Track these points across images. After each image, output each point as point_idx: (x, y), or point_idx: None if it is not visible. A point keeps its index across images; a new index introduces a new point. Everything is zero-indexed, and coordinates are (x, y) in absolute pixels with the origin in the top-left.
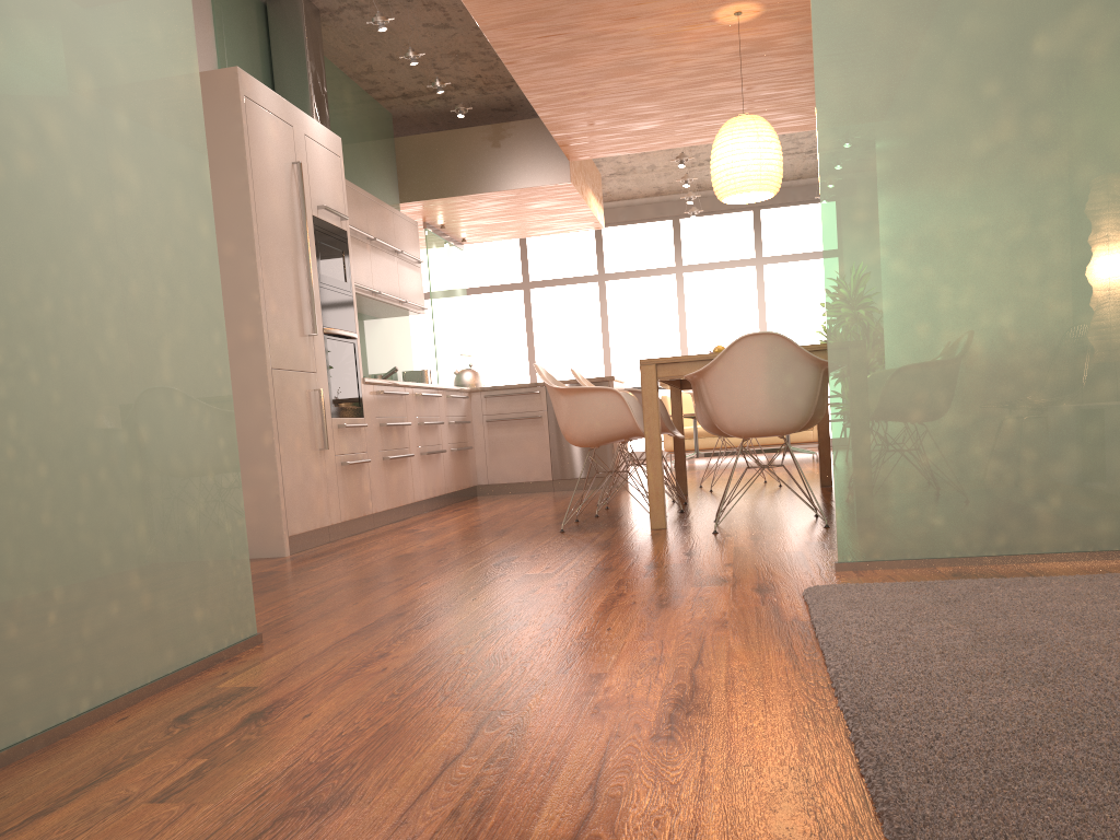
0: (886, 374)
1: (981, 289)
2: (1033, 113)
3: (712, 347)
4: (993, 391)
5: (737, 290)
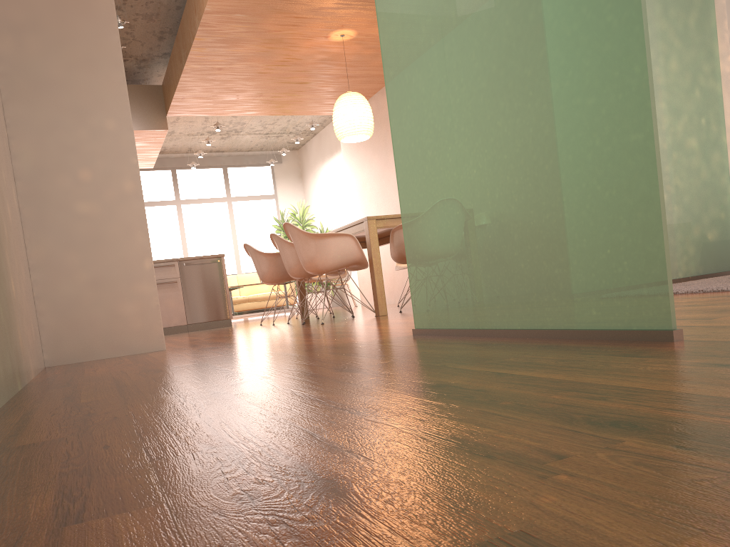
0: None
1: None
2: None
3: (204, 252)
4: None
5: (217, 216)
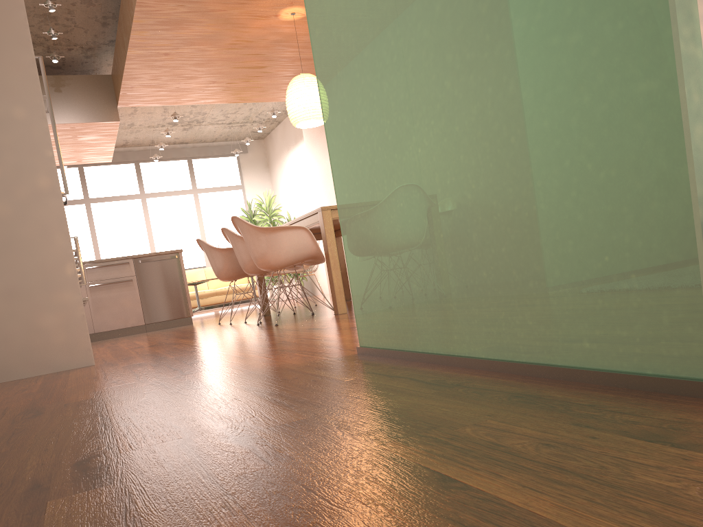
0: None
1: None
2: None
3: (171, 246)
4: None
5: (183, 209)
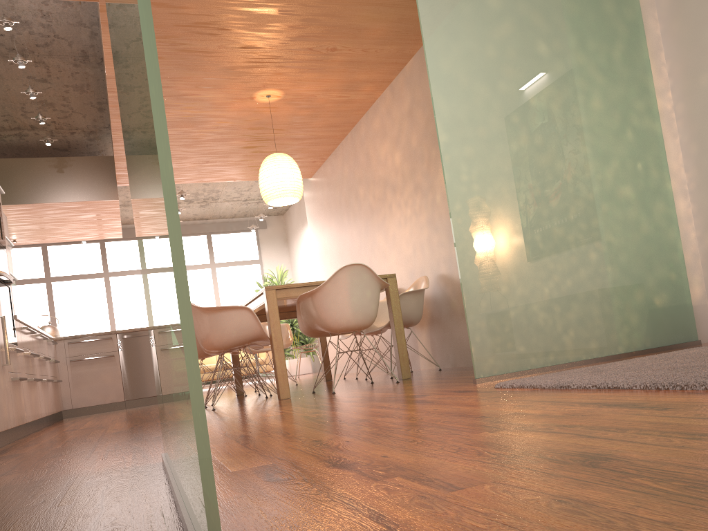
0: (487, 266)
1: (524, 220)
2: (534, 133)
3: None
4: (537, 274)
5: (200, 283)
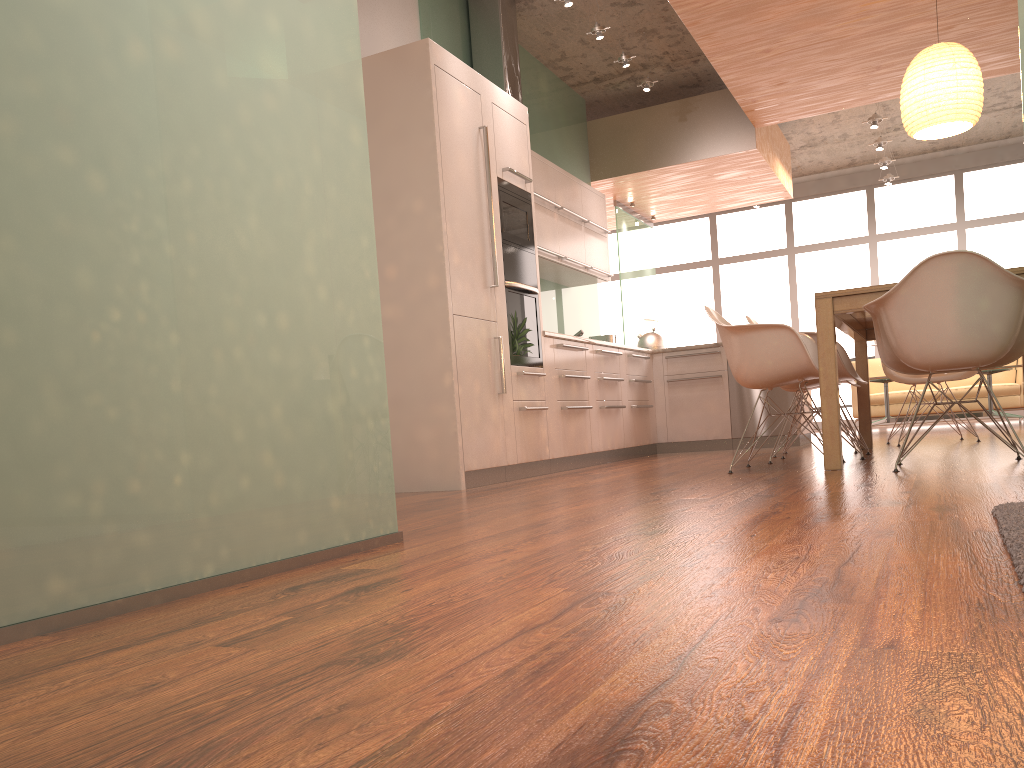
0: None
1: None
2: None
3: None
4: None
5: None
